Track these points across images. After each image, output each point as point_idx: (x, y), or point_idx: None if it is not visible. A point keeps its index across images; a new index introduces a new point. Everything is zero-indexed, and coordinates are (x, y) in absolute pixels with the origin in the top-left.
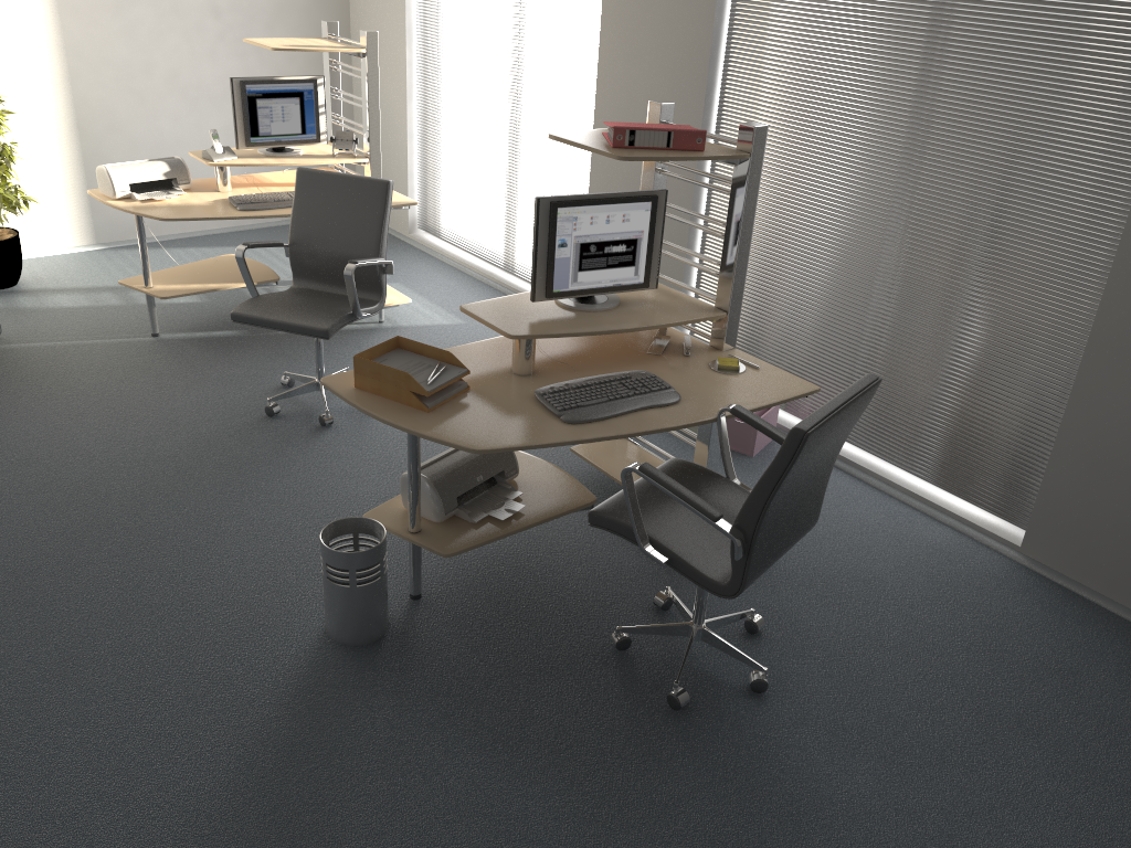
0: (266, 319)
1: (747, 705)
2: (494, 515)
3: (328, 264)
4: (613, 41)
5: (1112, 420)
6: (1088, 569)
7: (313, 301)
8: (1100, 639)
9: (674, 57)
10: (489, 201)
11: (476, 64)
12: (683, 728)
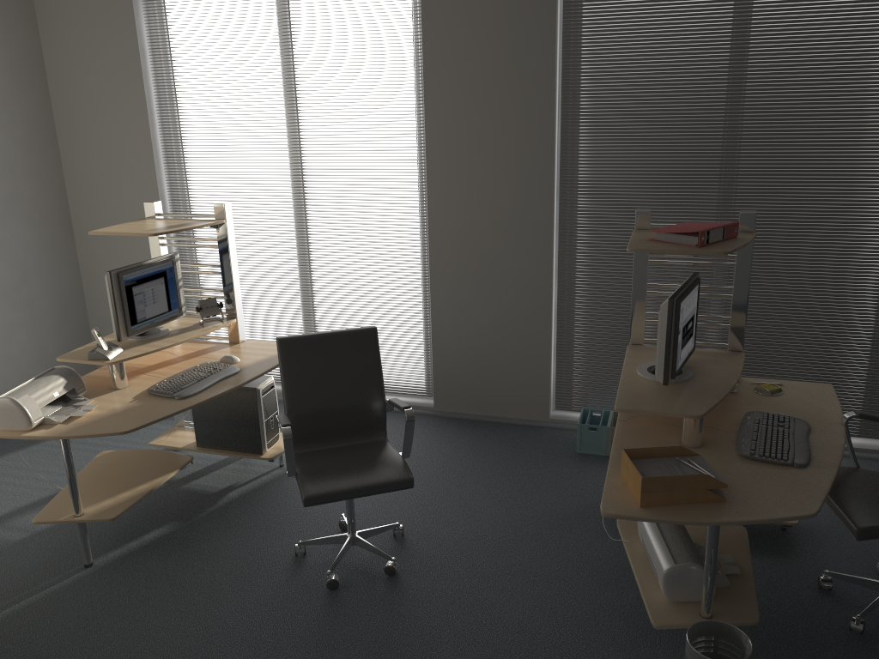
0: (346, 490)
1: None
2: (728, 572)
3: (332, 420)
4: (444, 177)
5: None
6: None
7: (350, 459)
8: None
9: (515, 181)
10: (293, 331)
11: (260, 217)
12: None
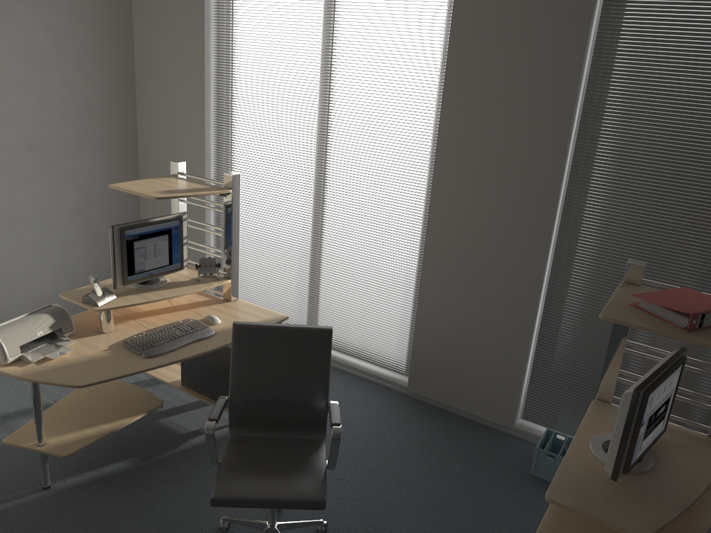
0: (254, 499)
1: None
2: None
3: (272, 411)
4: (449, 176)
5: None
6: None
7: (276, 459)
8: None
9: (518, 192)
10: (298, 288)
11: (283, 183)
12: None
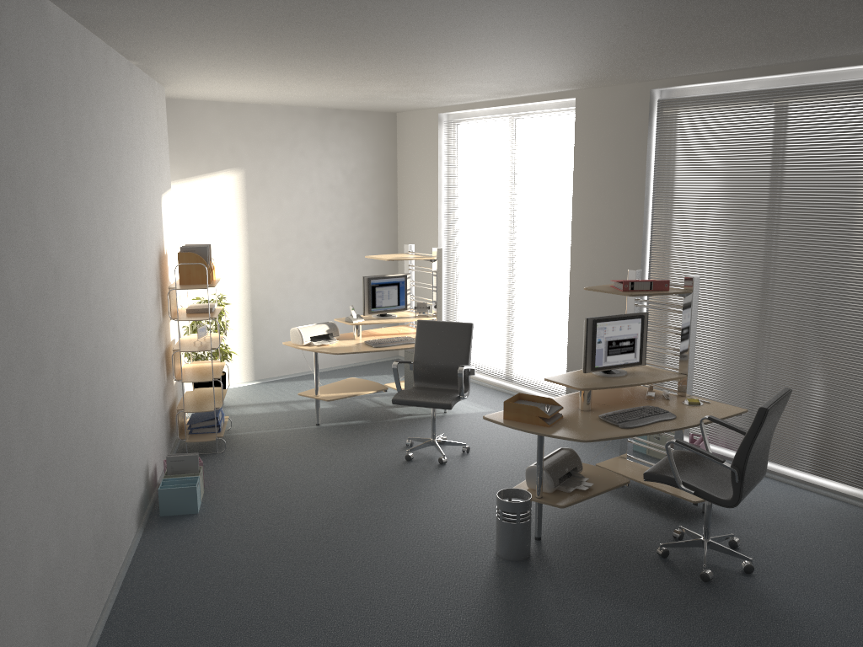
0: (413, 400)
1: (744, 578)
2: (579, 488)
3: (436, 371)
4: (579, 244)
5: None
6: None
7: (433, 391)
8: None
9: (619, 250)
10: (496, 340)
11: (486, 263)
12: (713, 589)
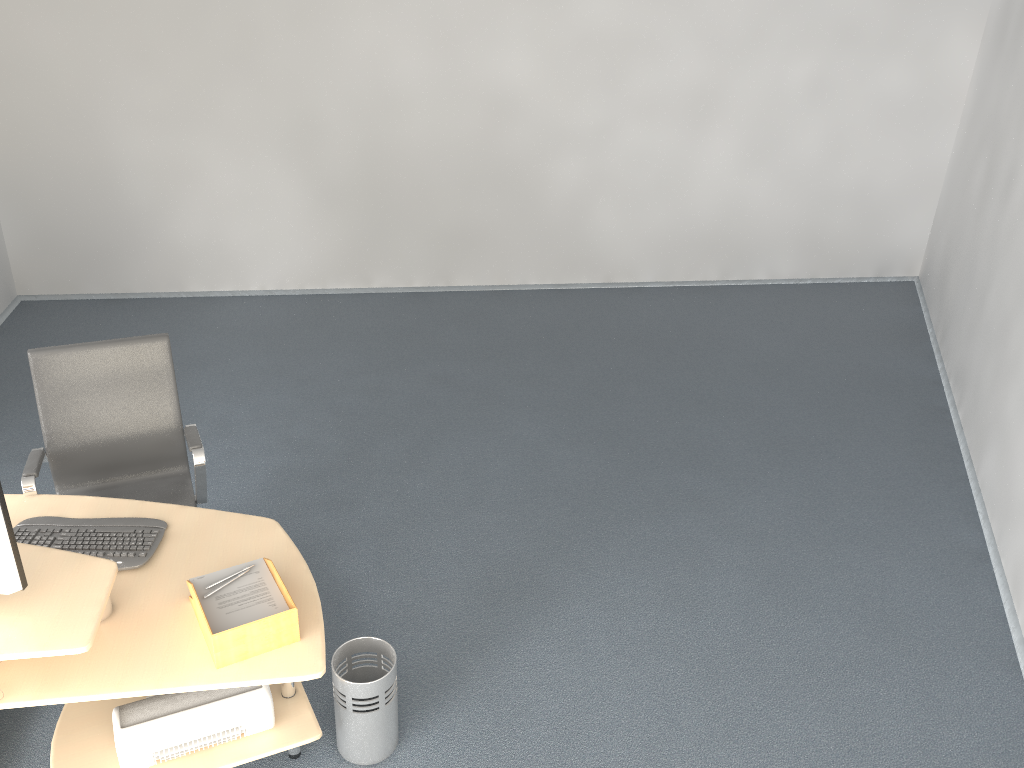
0: None
1: None
2: None
3: None
4: None
5: None
6: None
7: None
8: None
9: None
10: None
11: None
12: None
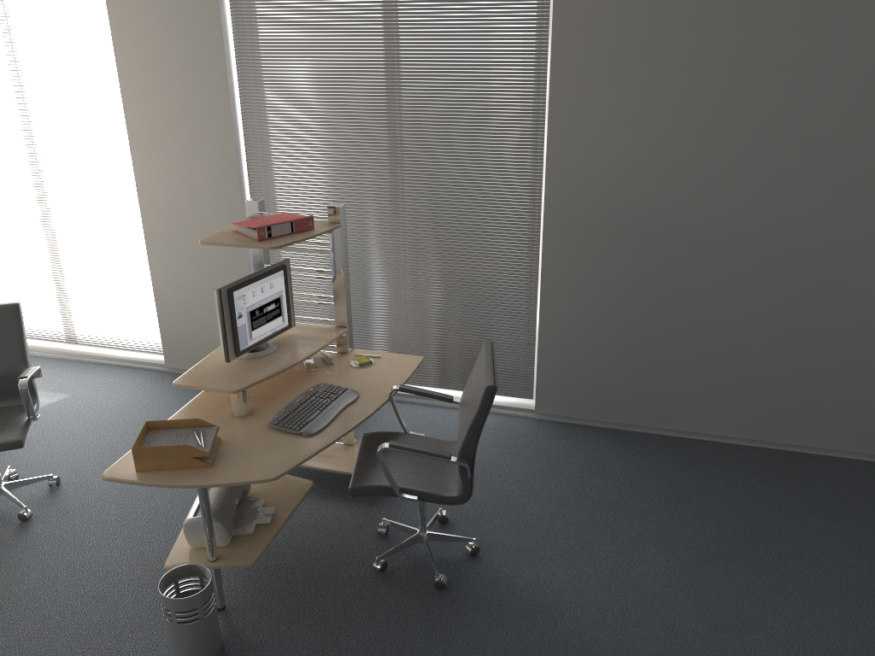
0: None
1: (475, 565)
2: (260, 522)
3: None
4: (145, 154)
5: (565, 322)
6: (575, 407)
7: None
8: (600, 443)
9: (205, 160)
10: (41, 292)
11: None
12: (454, 597)
